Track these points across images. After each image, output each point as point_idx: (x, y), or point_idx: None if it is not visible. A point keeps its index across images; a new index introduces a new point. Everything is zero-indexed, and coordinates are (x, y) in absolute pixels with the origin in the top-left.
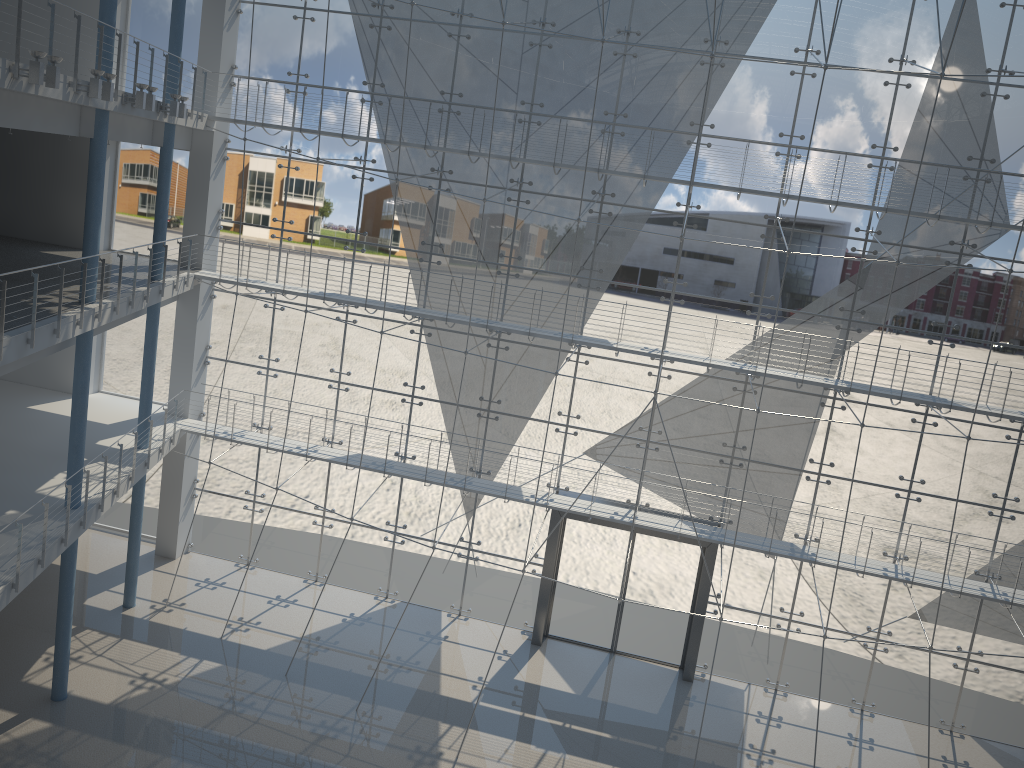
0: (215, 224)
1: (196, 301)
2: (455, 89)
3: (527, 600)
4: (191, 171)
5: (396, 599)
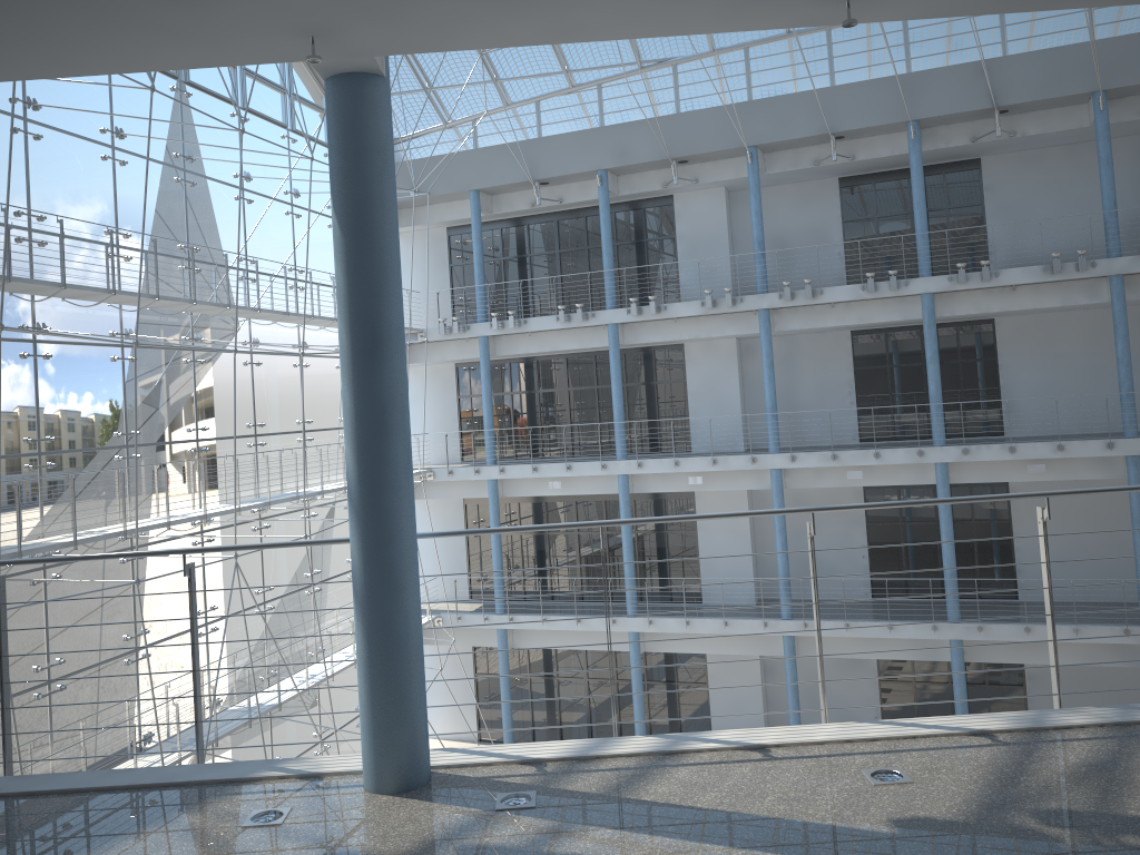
0: None
1: None
2: None
3: None
4: None
5: None
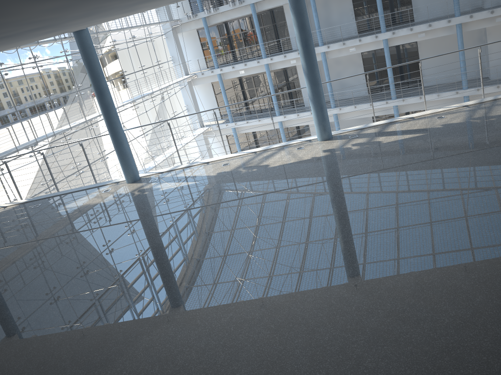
0: None
1: None
2: None
3: None
4: None
5: None
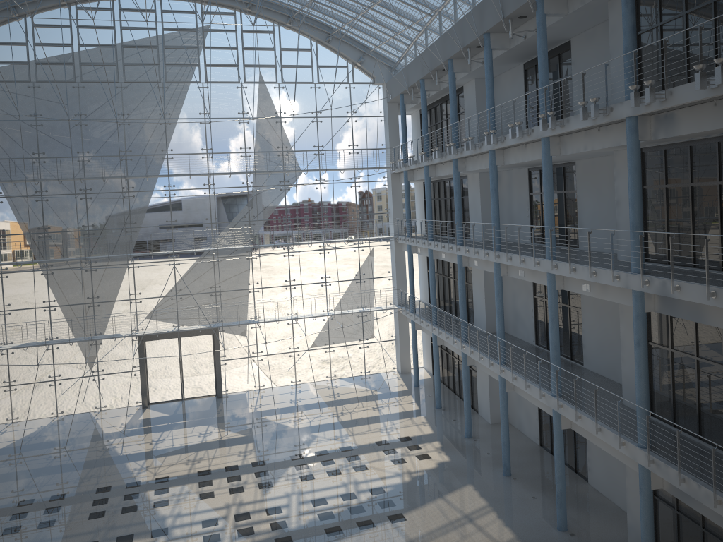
0: None
1: None
2: (40, 151)
3: (135, 390)
4: None
5: (63, 415)
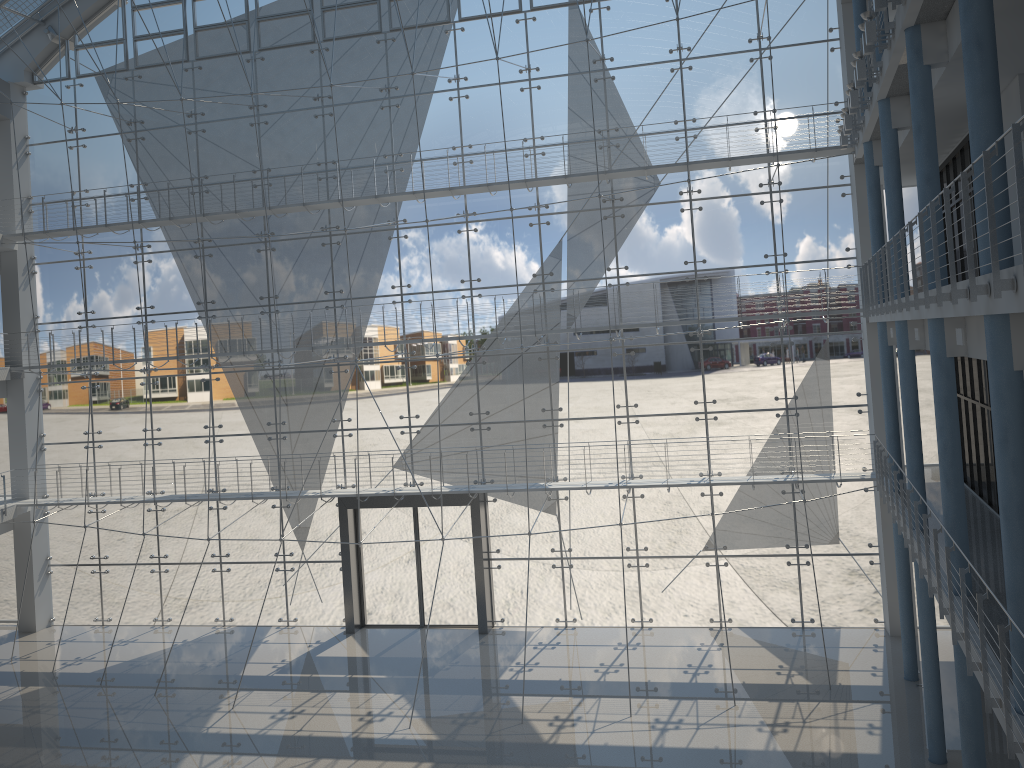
0: (32, 328)
1: (22, 394)
2: (201, 173)
3: (342, 597)
4: (3, 287)
5: (232, 625)
